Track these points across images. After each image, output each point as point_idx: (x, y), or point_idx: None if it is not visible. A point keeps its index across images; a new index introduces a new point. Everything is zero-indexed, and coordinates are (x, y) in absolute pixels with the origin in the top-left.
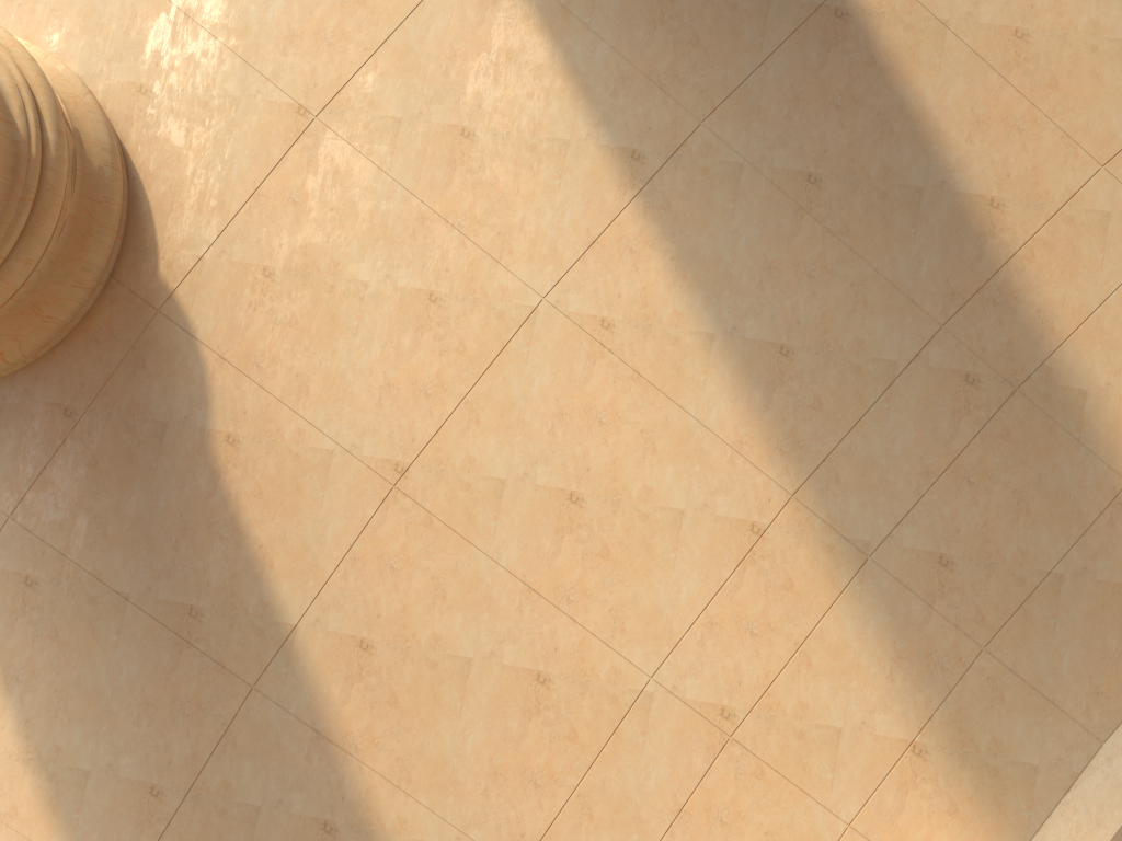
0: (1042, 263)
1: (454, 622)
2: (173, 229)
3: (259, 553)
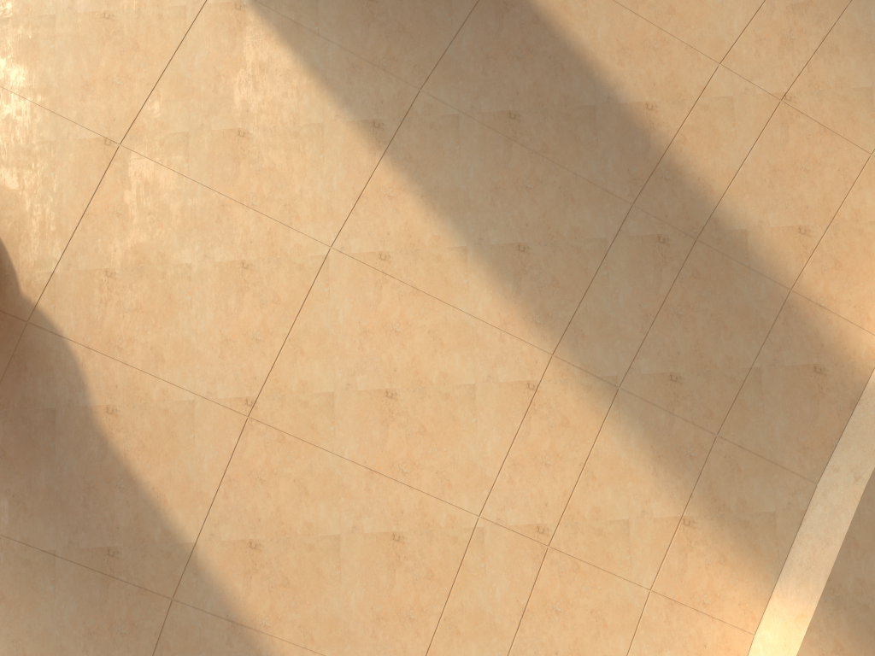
0: (693, 143)
1: (319, 510)
2: (25, 255)
3: (153, 493)
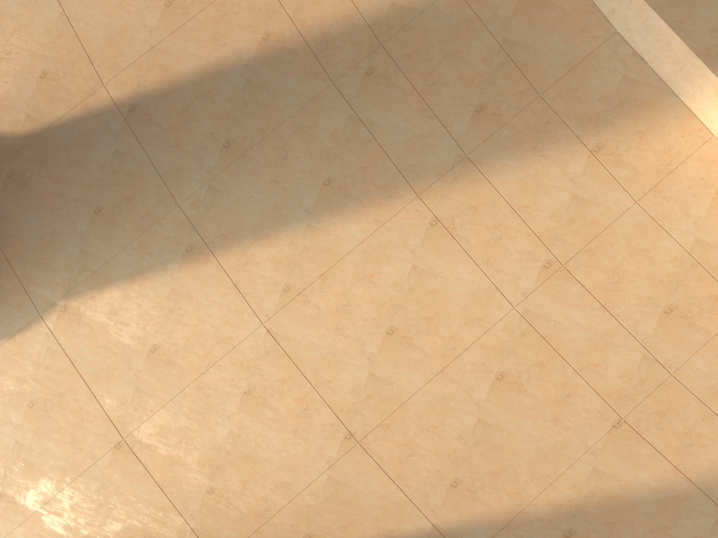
0: (308, 15)
1: (452, 424)
2: None
3: (382, 537)
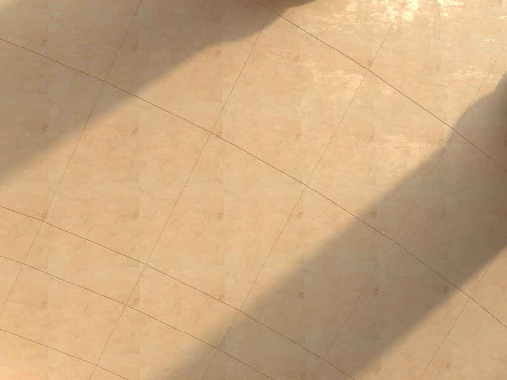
0: None
1: (153, 170)
2: (308, 12)
3: (168, 74)
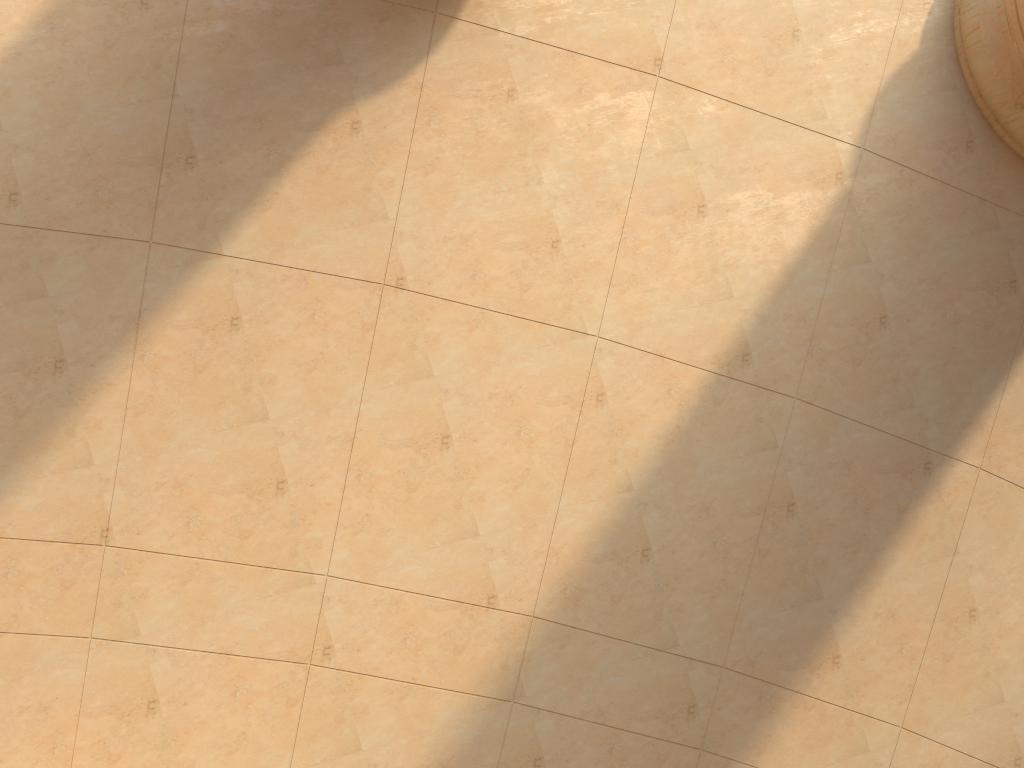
0: (807, 719)
1: (292, 389)
2: None
3: (269, 194)
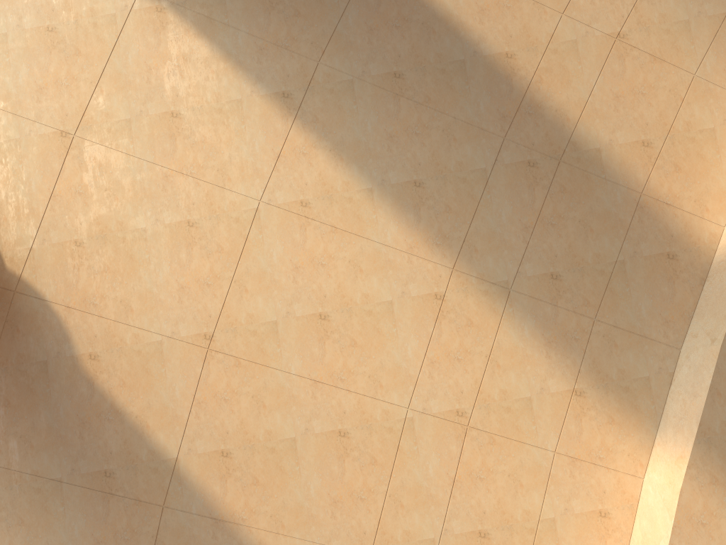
0: (548, 81)
1: (276, 419)
2: (6, 236)
3: (137, 421)
